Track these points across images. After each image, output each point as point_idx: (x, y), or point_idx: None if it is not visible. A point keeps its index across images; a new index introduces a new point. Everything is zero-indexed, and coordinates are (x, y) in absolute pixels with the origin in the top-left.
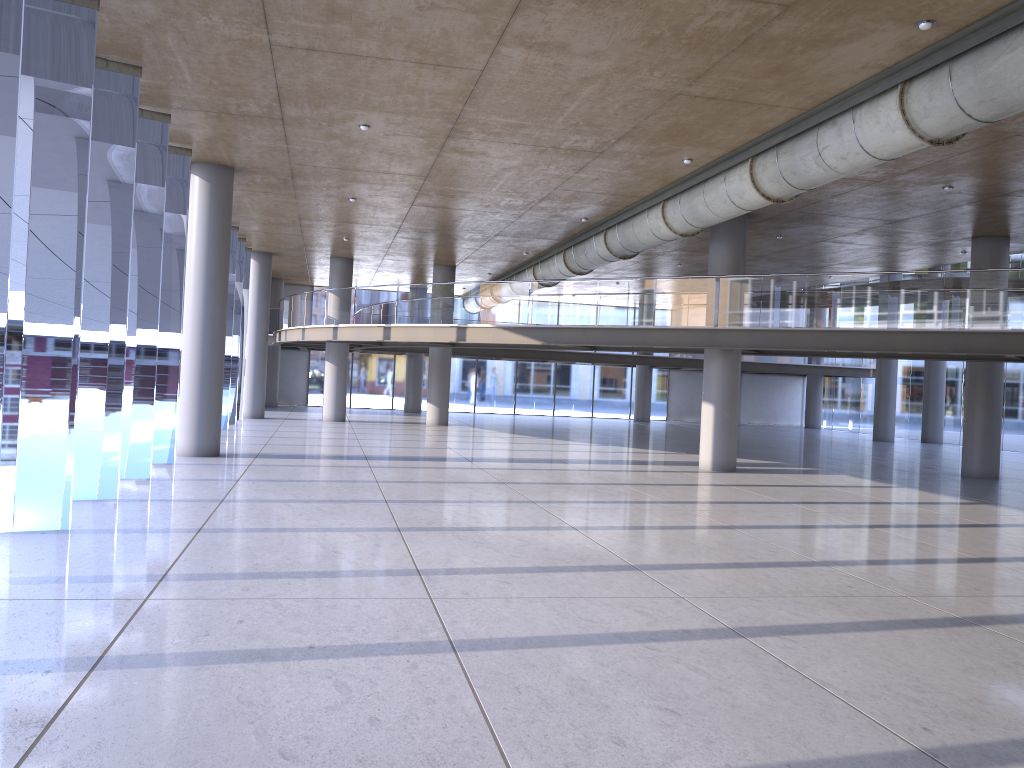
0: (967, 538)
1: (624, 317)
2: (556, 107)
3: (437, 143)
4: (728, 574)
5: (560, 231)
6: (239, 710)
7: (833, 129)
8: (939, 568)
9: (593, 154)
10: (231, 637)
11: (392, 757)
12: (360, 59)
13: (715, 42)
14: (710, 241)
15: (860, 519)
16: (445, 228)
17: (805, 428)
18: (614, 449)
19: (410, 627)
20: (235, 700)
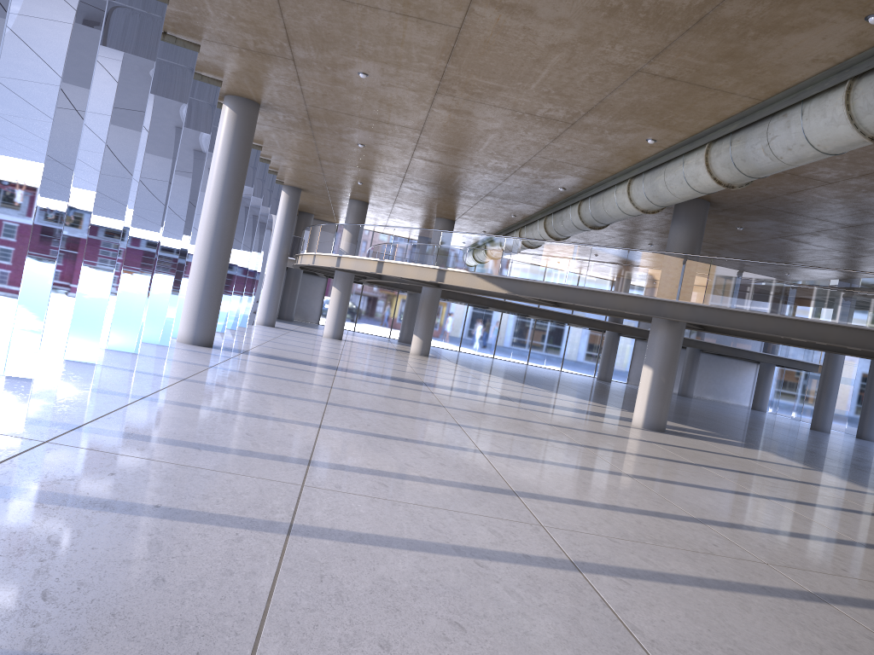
0: (858, 523)
1: (583, 279)
2: (529, 73)
3: (427, 98)
4: (601, 514)
5: (542, 198)
6: (40, 548)
7: (783, 120)
8: (815, 545)
9: (565, 124)
10: (91, 485)
11: (147, 617)
12: (352, 6)
13: (671, 19)
14: (671, 222)
15: (760, 490)
16: (442, 183)
17: (751, 409)
18: (563, 397)
19: (263, 506)
20: (45, 538)
